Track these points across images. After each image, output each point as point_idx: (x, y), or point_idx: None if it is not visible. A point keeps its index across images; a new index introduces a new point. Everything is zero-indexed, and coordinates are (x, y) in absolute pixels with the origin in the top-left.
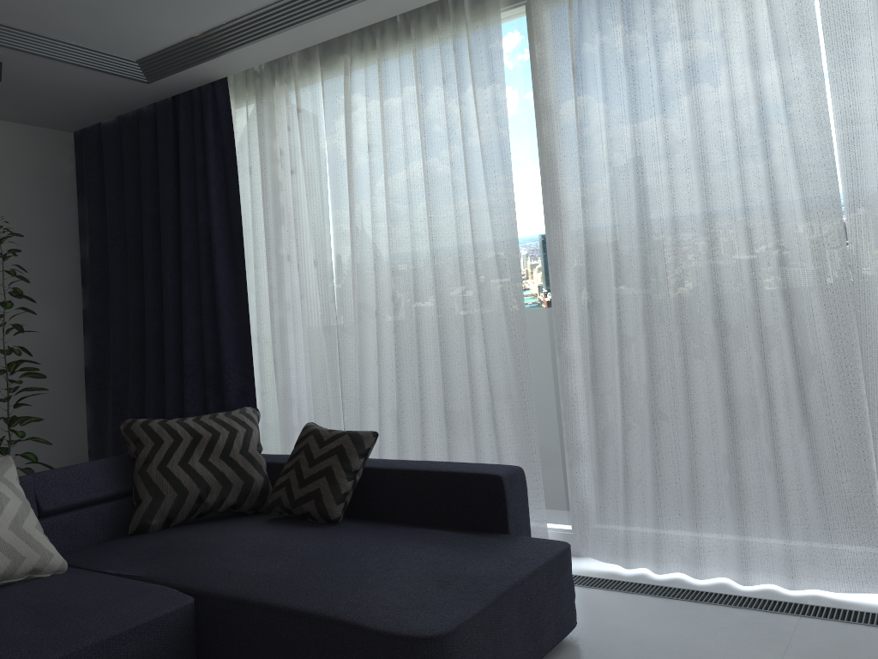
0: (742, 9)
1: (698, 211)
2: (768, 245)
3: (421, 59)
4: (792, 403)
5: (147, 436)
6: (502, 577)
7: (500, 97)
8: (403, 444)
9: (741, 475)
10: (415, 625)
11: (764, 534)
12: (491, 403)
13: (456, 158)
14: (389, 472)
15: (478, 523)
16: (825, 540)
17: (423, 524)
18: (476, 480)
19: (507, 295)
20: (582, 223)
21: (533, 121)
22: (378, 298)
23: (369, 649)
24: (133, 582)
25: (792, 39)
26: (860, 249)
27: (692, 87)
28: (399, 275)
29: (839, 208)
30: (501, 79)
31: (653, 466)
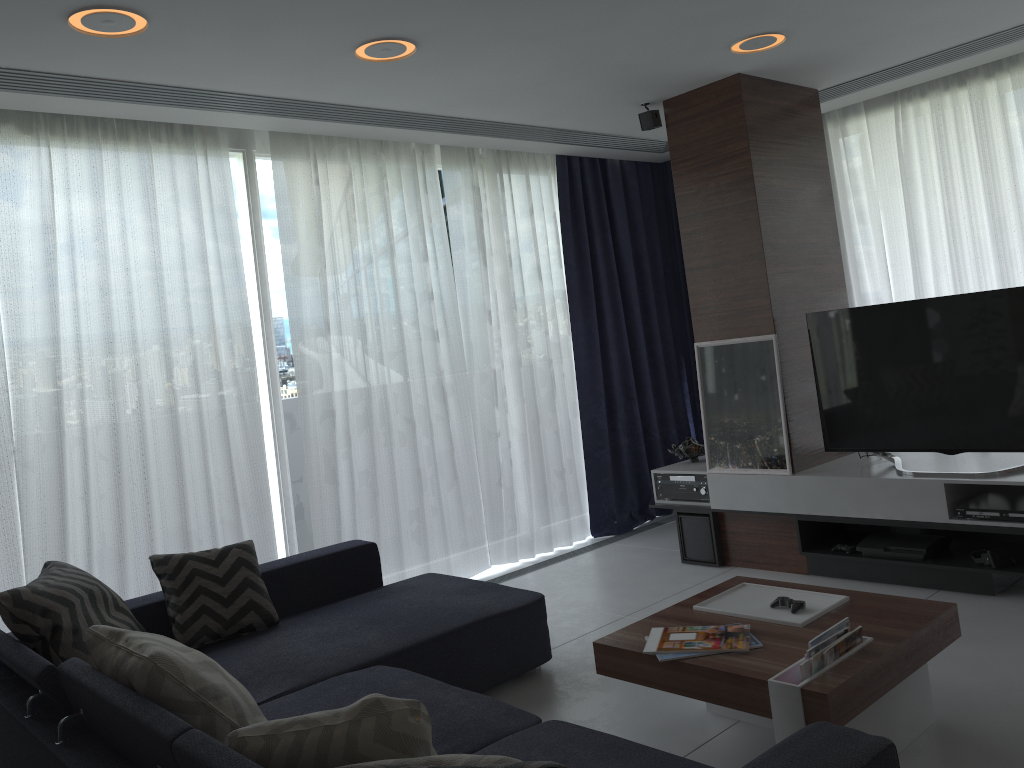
0: (417, 217)
1: (391, 344)
2: (427, 369)
3: (152, 171)
4: (443, 468)
5: (54, 602)
6: (478, 582)
7: (235, 230)
8: (127, 582)
9: (426, 520)
10: (524, 598)
11: (432, 557)
12: (238, 513)
13: (188, 278)
14: (277, 572)
15: (361, 586)
16: (464, 547)
17: (312, 607)
18: (358, 552)
19: (245, 410)
20: (323, 348)
21: (247, 255)
22: (86, 422)
23: (516, 622)
24: (303, 690)
25: (436, 242)
26: (472, 371)
27: (394, 259)
28: (119, 395)
29: (462, 347)
30: (235, 213)
31: (376, 529)
